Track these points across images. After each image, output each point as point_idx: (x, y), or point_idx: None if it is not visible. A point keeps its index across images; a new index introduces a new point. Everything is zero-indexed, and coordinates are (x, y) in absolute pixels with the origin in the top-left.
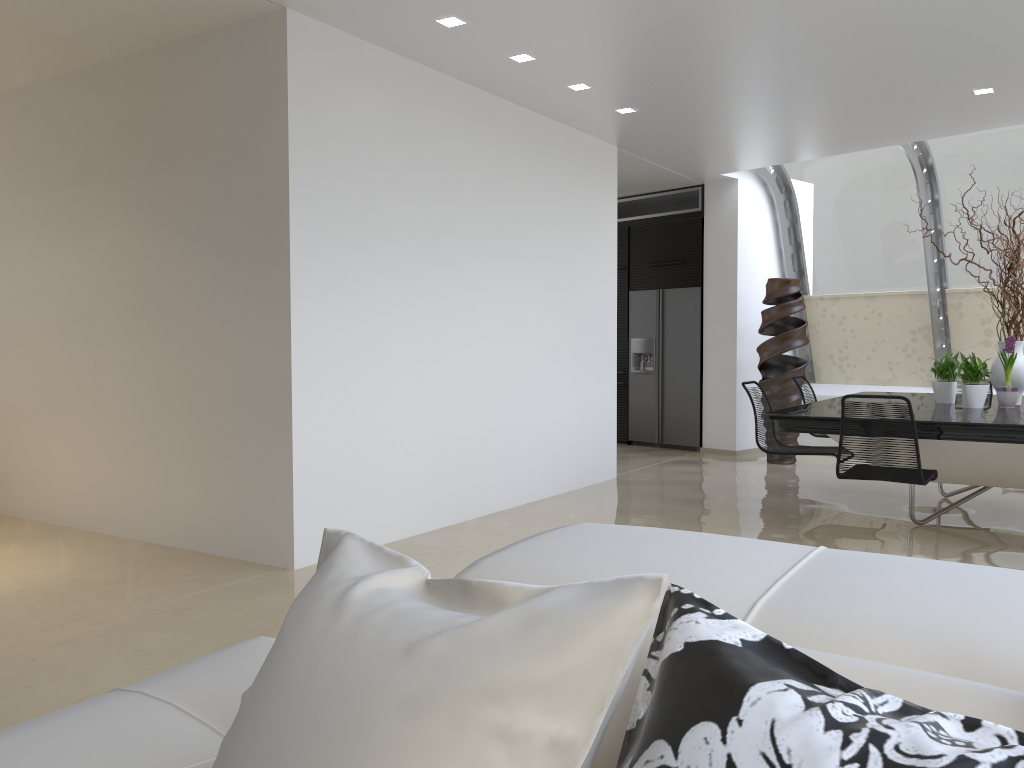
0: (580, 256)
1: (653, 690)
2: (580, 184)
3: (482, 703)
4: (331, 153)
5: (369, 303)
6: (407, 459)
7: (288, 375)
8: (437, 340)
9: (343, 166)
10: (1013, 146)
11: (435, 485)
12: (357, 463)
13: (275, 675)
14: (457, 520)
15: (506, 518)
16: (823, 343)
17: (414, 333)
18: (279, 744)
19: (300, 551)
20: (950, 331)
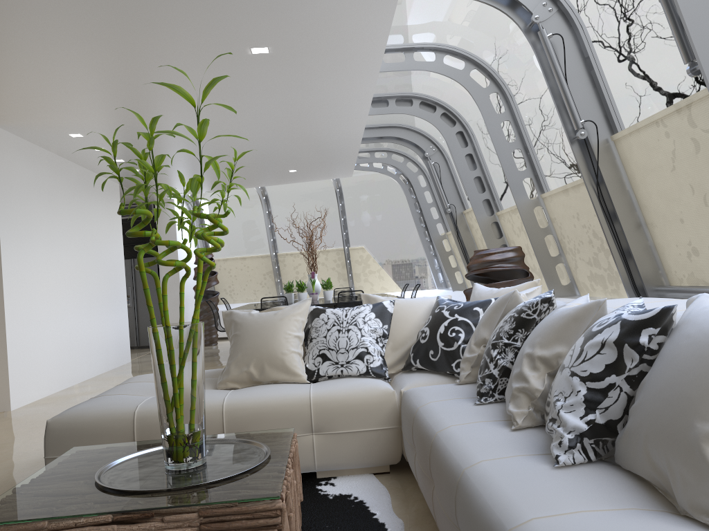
0: (109, 242)
1: (308, 318)
2: (106, 204)
3: (292, 317)
4: (13, 195)
5: (31, 271)
6: (49, 352)
7: (2, 309)
8: (57, 289)
9: (17, 201)
10: (300, 188)
11: (61, 366)
12: (31, 354)
13: (246, 326)
14: (70, 385)
15: (95, 381)
16: (221, 283)
17: (48, 286)
18: (257, 331)
19: (13, 401)
20: (281, 273)
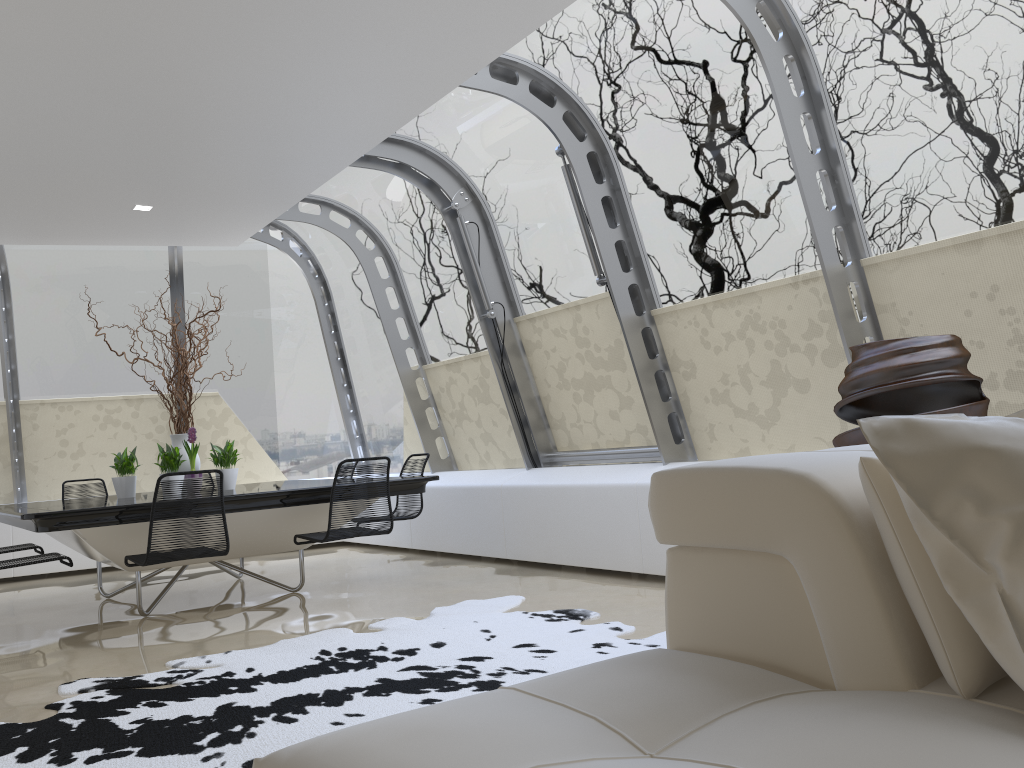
0: None
1: None
2: None
3: None
4: None
5: None
6: None
7: None
8: None
9: None
10: (91, 266)
11: None
12: None
13: None
14: None
15: None
16: None
17: None
18: None
19: None
20: (24, 443)
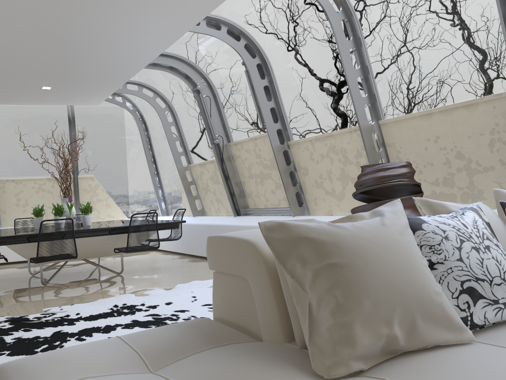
0: None
1: None
2: None
3: (407, 229)
4: None
5: None
6: None
7: None
8: None
9: None
10: (29, 114)
11: None
12: None
13: (351, 247)
14: None
15: None
16: None
17: None
18: (381, 256)
19: None
20: None
